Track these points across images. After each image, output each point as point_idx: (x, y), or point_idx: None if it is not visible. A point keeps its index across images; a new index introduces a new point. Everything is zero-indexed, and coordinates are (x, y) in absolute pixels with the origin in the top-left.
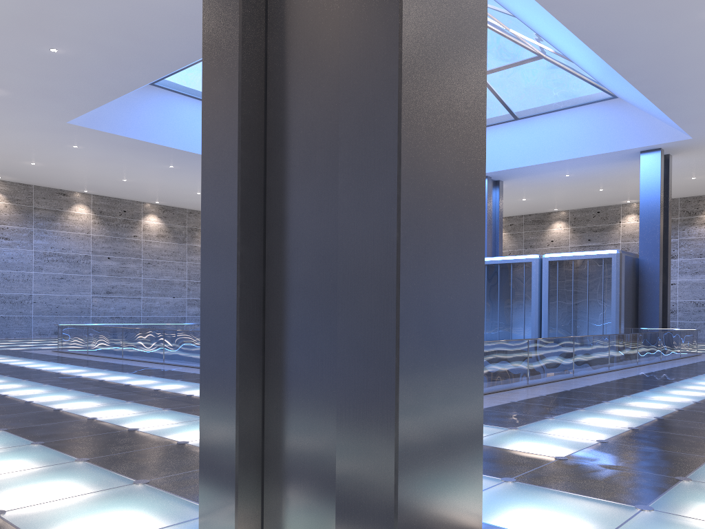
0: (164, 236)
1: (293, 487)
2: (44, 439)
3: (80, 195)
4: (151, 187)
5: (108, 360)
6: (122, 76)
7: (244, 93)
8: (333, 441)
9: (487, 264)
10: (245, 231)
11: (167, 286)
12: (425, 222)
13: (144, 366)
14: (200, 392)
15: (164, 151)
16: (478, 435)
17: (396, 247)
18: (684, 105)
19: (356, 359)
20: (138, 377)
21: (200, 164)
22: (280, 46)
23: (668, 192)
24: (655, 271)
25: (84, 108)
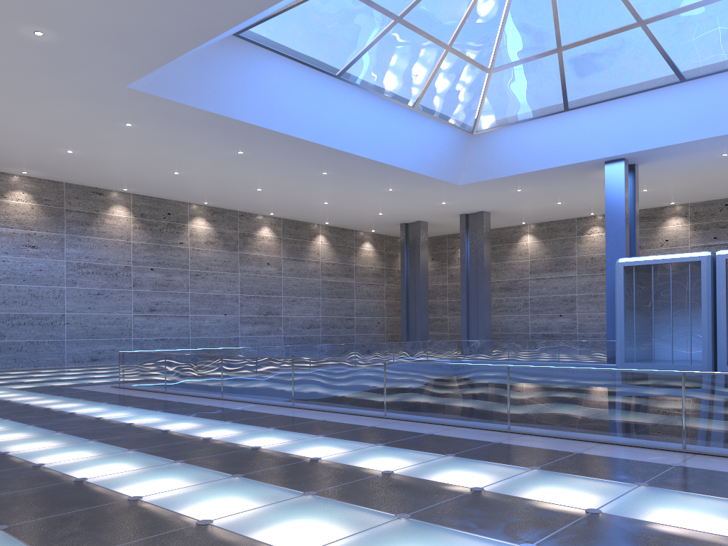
0: (214, 243)
1: None
2: None
3: (119, 194)
4: (206, 182)
5: (206, 402)
6: (222, 3)
7: None
8: None
9: (635, 265)
10: None
11: (218, 301)
12: None
13: (273, 412)
14: None
15: (239, 129)
16: None
17: None
18: None
19: None
20: (304, 439)
21: (276, 149)
22: None
23: None
24: None
25: (155, 61)
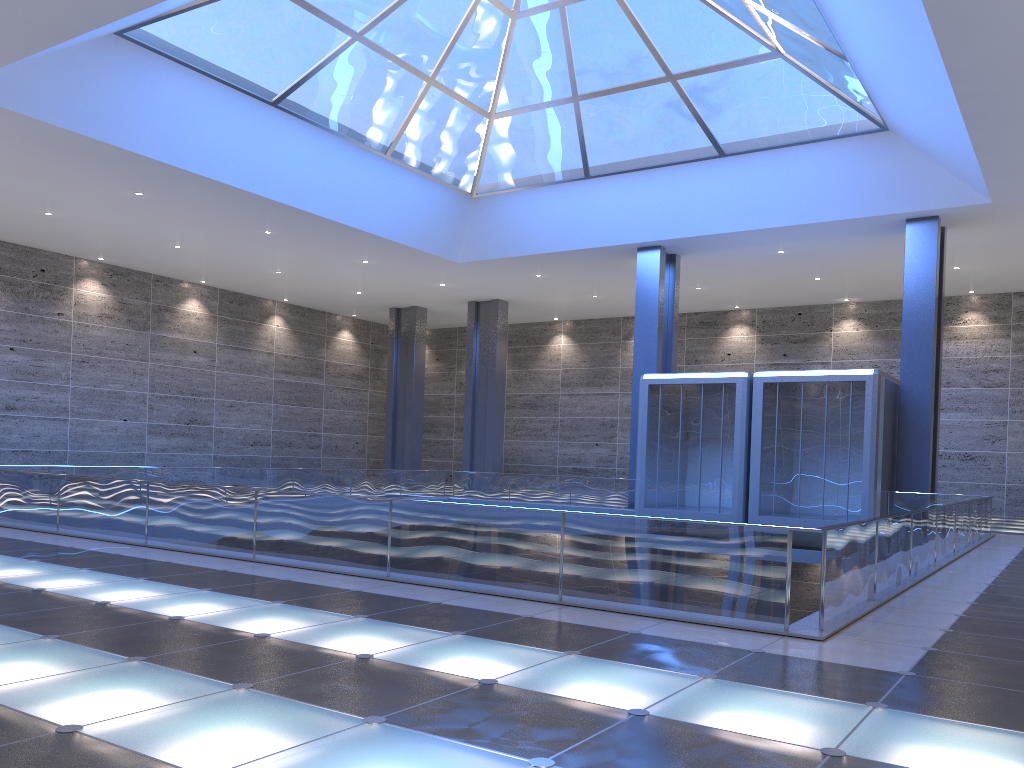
0: (112, 317)
1: None
2: None
3: None
4: (96, 230)
5: (30, 537)
6: None
7: None
8: None
9: (662, 384)
10: None
11: (115, 401)
12: None
13: (111, 551)
14: None
15: (132, 162)
16: None
17: None
18: (1012, 144)
19: None
20: (114, 582)
21: (191, 193)
22: None
23: (941, 285)
24: (924, 405)
25: None
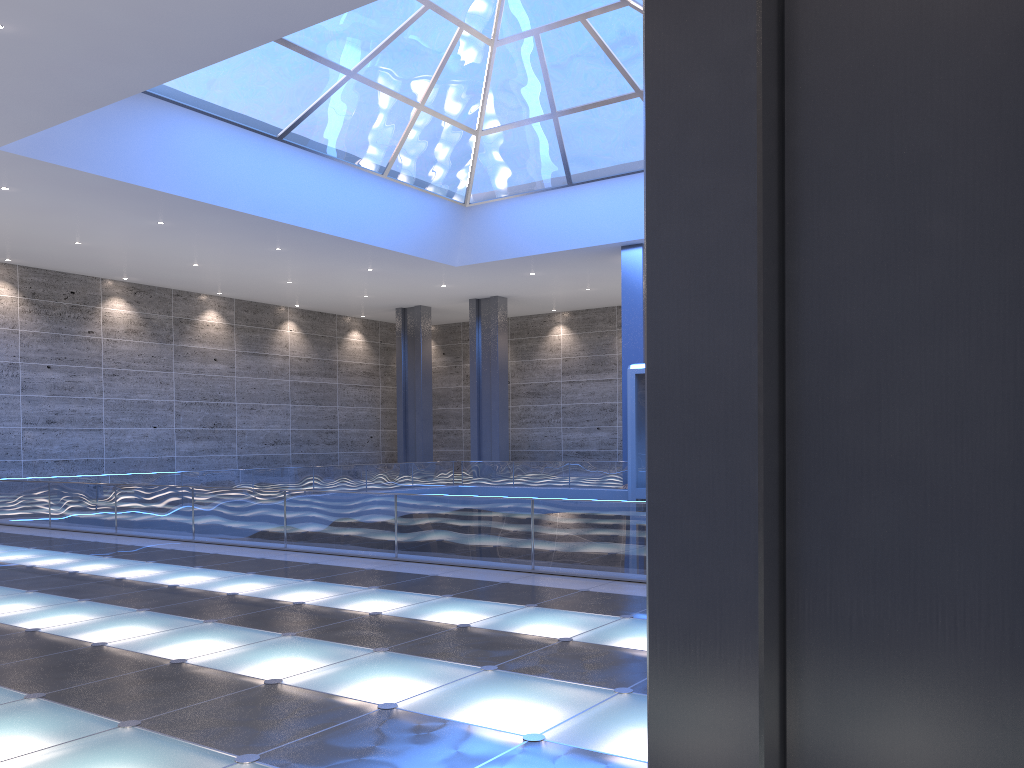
0: (138, 332)
1: None
2: (133, 713)
3: None
4: (121, 254)
5: (95, 538)
6: (108, 75)
7: (764, 98)
8: (989, 766)
9: None
10: (766, 365)
11: (144, 410)
12: None
13: (166, 547)
14: (651, 669)
15: (155, 198)
16: None
17: None
18: None
19: None
20: (177, 571)
21: (208, 221)
22: (823, 10)
23: None
24: None
25: (31, 126)
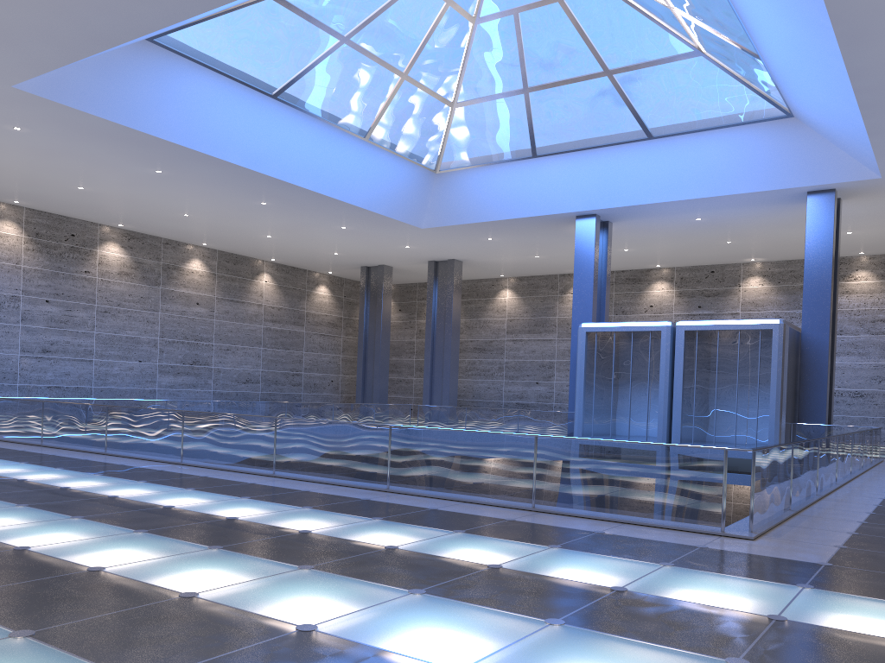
0: (129, 274)
1: None
2: None
3: (8, 207)
4: (119, 201)
5: (85, 456)
6: (123, 12)
7: None
8: None
9: (598, 331)
10: None
11: (131, 345)
12: None
13: (155, 468)
14: None
15: (155, 145)
16: None
17: None
18: None
19: None
20: (170, 491)
21: (202, 171)
22: None
23: (837, 247)
24: (822, 350)
25: (46, 63)
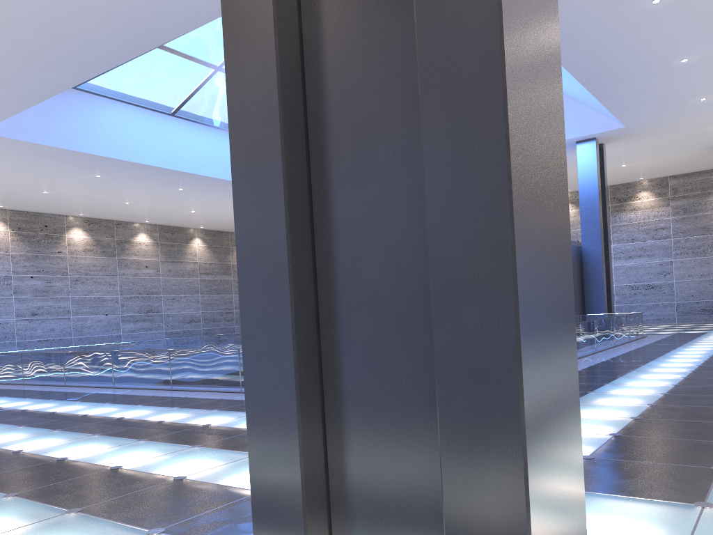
0: (92, 250)
1: (372, 528)
2: (17, 489)
3: None
4: (75, 198)
5: (50, 388)
6: (44, 79)
7: (283, 81)
8: (423, 473)
9: None
10: (294, 241)
11: (99, 303)
12: (530, 220)
13: (94, 392)
14: (248, 429)
15: (91, 159)
16: (579, 452)
17: (510, 250)
18: (620, 95)
19: (463, 381)
20: (92, 406)
21: (129, 172)
22: (320, 27)
23: (604, 180)
24: (597, 258)
25: (0, 115)
